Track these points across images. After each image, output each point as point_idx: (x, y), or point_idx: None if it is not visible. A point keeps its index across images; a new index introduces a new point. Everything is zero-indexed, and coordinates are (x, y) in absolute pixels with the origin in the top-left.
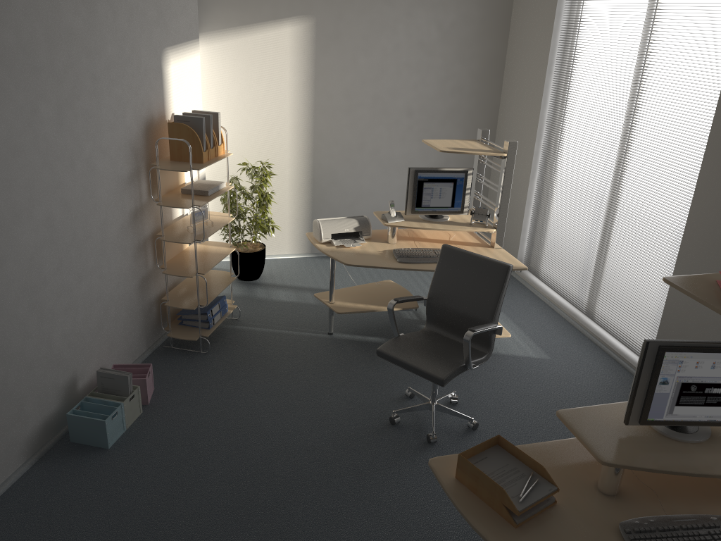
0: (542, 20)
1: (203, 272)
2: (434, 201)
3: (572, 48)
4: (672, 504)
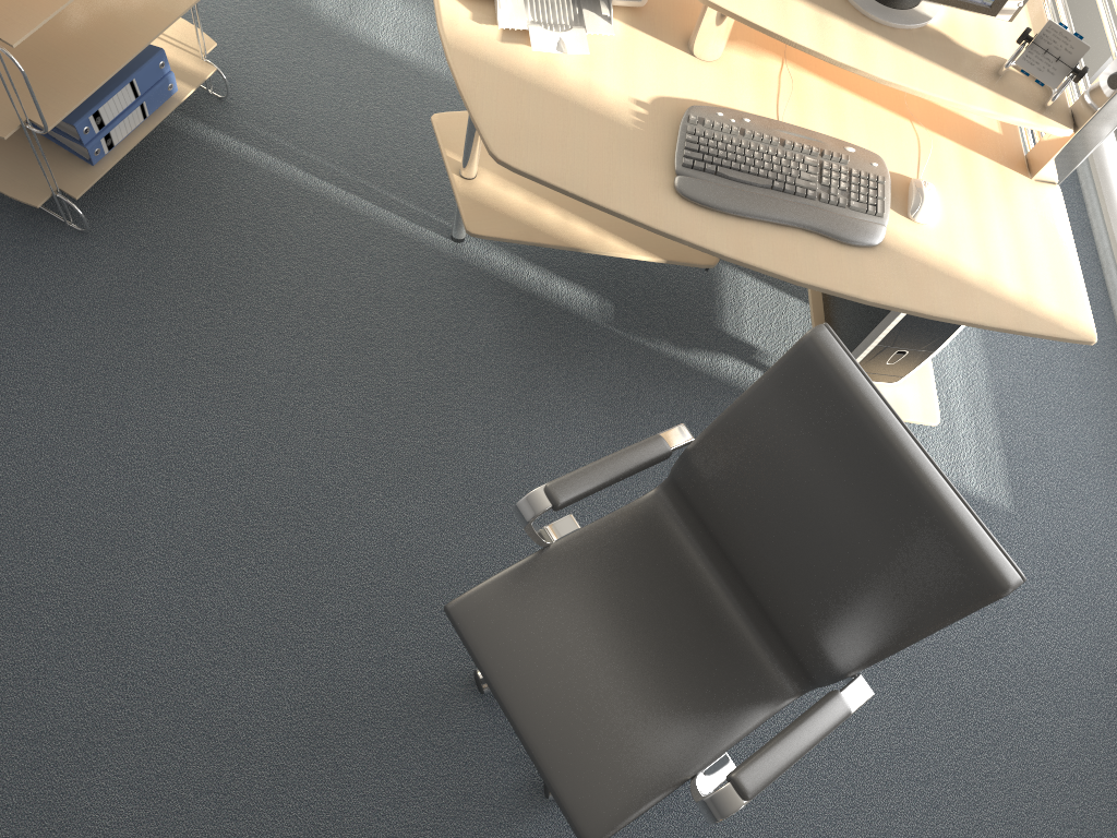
0: None
1: (12, 38)
2: None
3: None
4: None
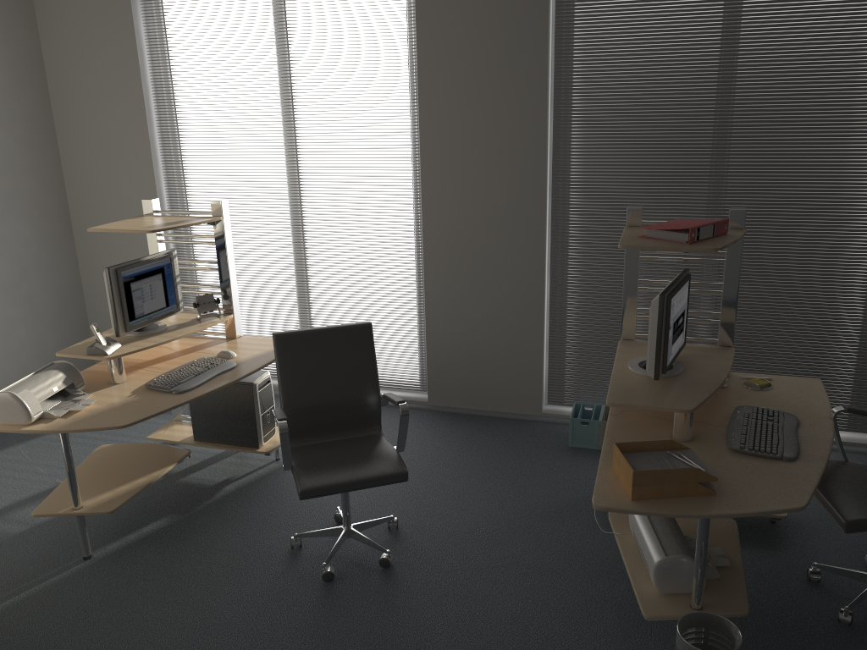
0: (114, 59)
1: None
2: (148, 305)
3: (179, 89)
4: (712, 421)
